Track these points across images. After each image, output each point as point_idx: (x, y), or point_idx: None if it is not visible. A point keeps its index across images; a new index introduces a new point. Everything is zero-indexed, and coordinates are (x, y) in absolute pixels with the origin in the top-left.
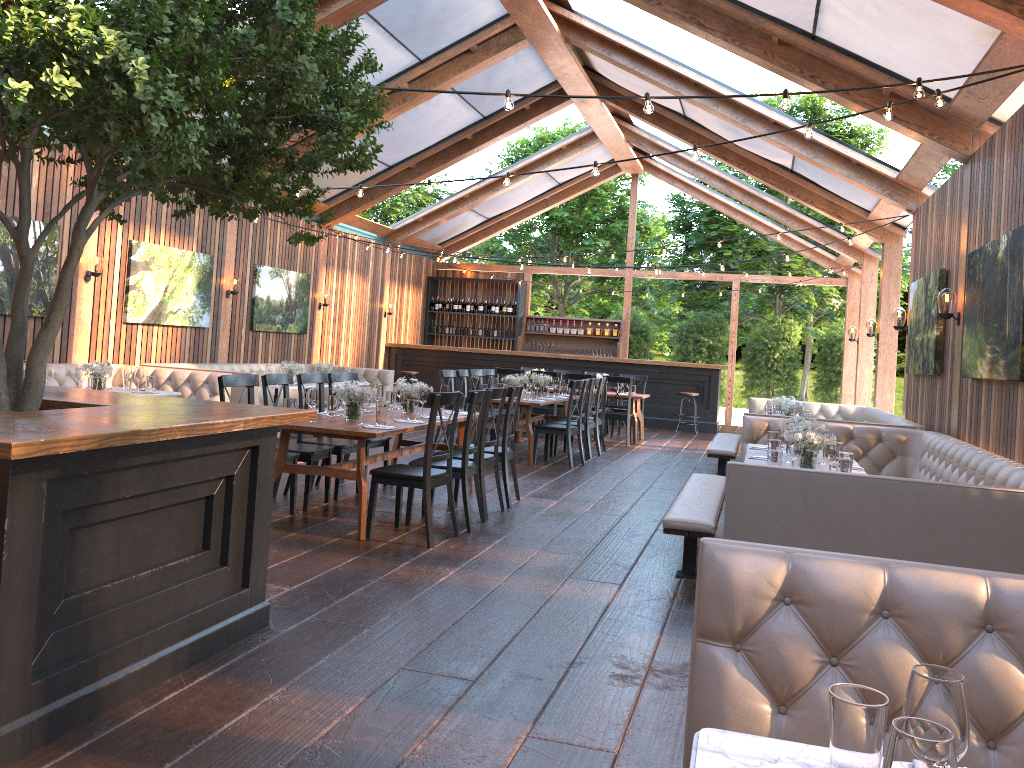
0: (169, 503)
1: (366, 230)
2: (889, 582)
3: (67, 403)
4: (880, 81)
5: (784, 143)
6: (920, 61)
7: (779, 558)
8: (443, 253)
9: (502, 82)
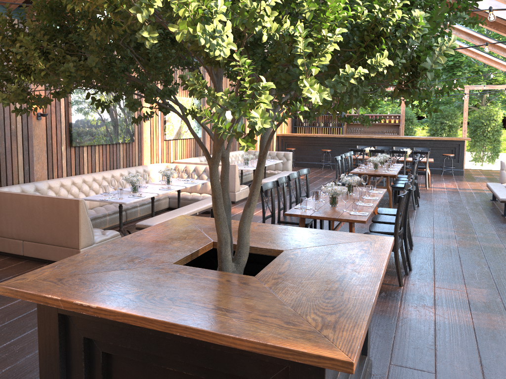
0: None
1: None
2: None
3: (251, 247)
4: None
5: None
6: None
7: None
8: None
9: None
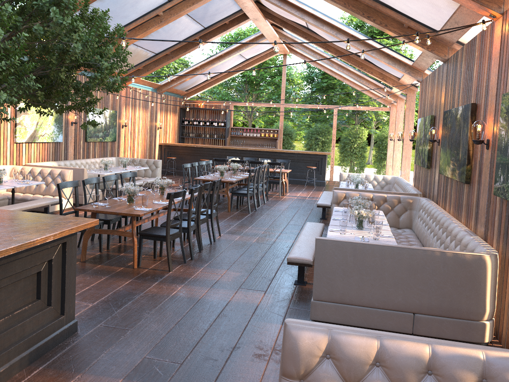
0: (13, 281)
1: (146, 85)
2: (380, 347)
3: None
4: (402, 21)
5: (356, 46)
6: (422, 13)
7: (324, 333)
8: (188, 95)
9: (213, 10)
